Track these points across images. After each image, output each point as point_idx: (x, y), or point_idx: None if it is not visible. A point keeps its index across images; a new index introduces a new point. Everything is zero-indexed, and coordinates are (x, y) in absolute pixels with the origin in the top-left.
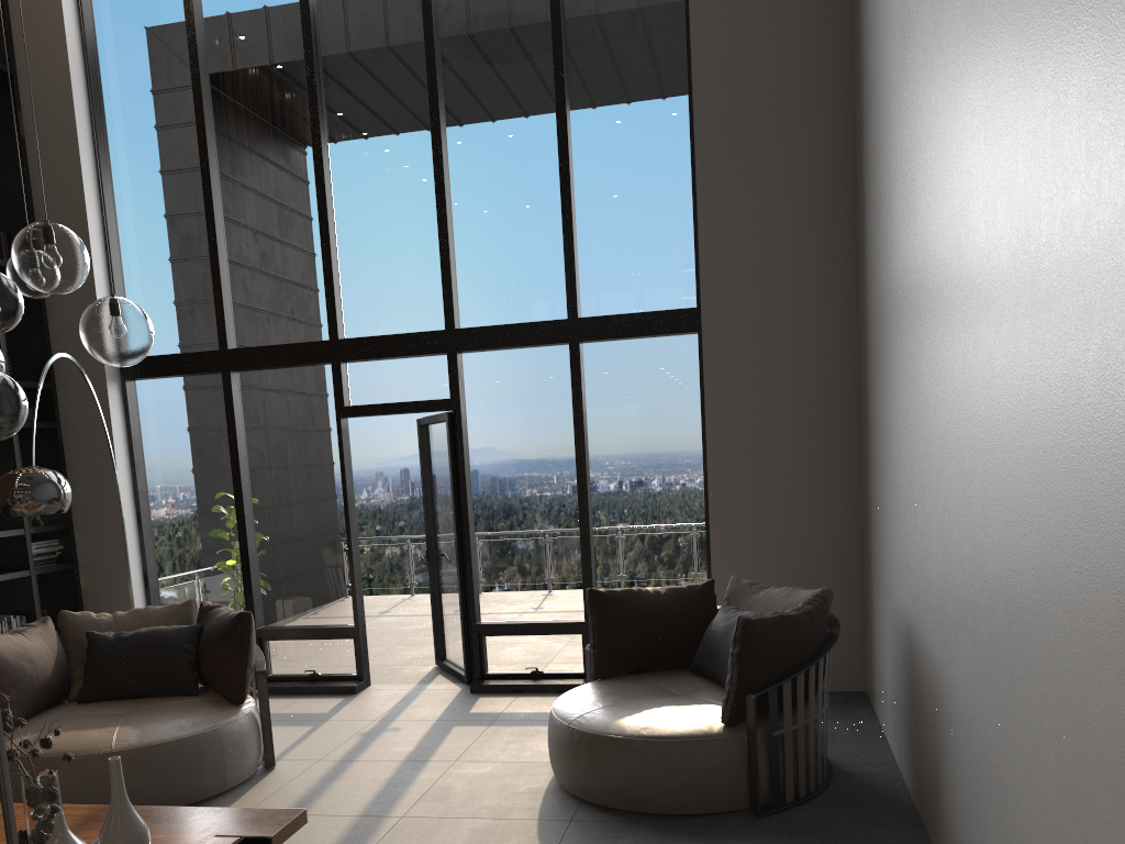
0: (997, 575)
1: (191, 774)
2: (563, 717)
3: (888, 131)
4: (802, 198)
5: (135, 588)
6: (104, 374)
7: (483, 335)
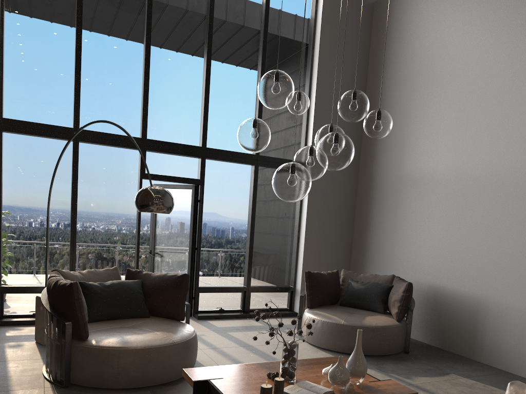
0: None
1: (195, 354)
2: (335, 321)
3: (427, 123)
4: (346, 130)
5: None
6: None
7: (219, 153)
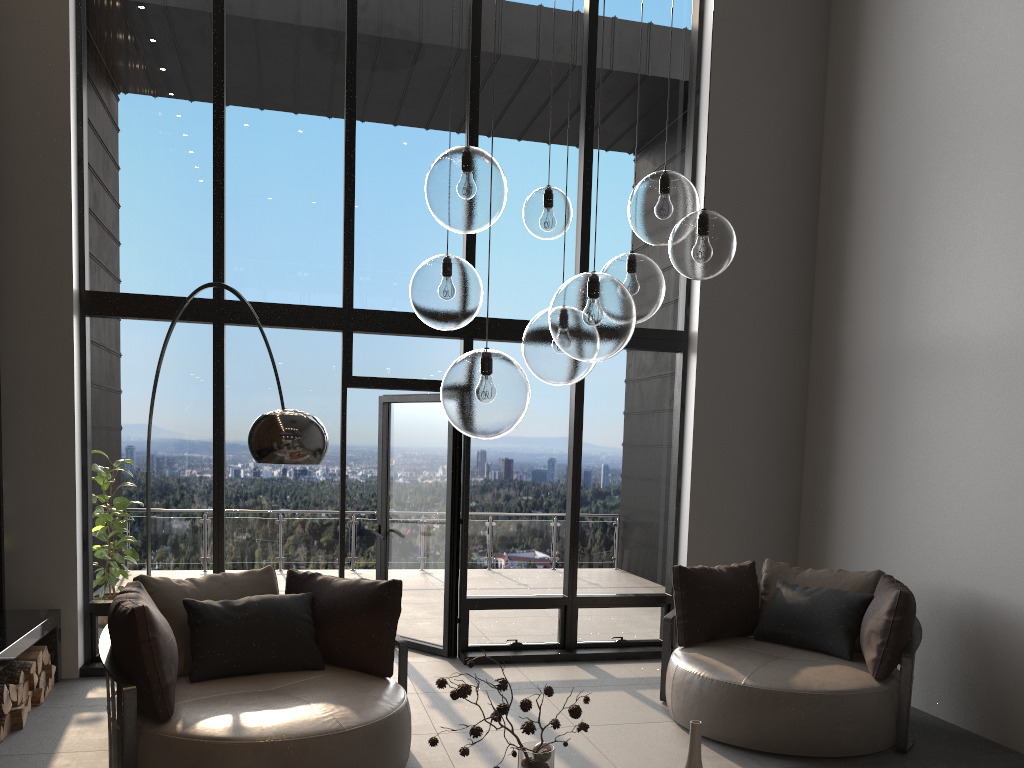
0: None
1: (399, 751)
2: (727, 678)
3: (951, 227)
4: (778, 257)
5: (78, 553)
6: (72, 305)
7: (501, 327)
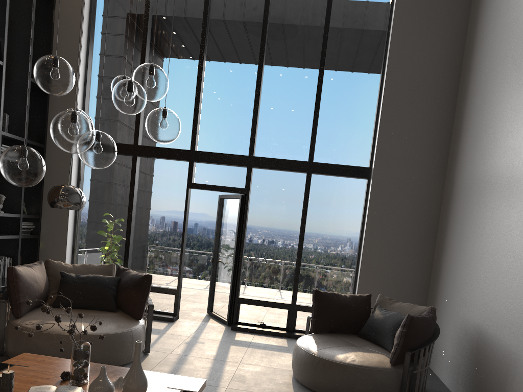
0: None
1: (117, 352)
2: (307, 349)
3: (497, 105)
4: (427, 127)
5: (68, 253)
6: None
7: (266, 161)
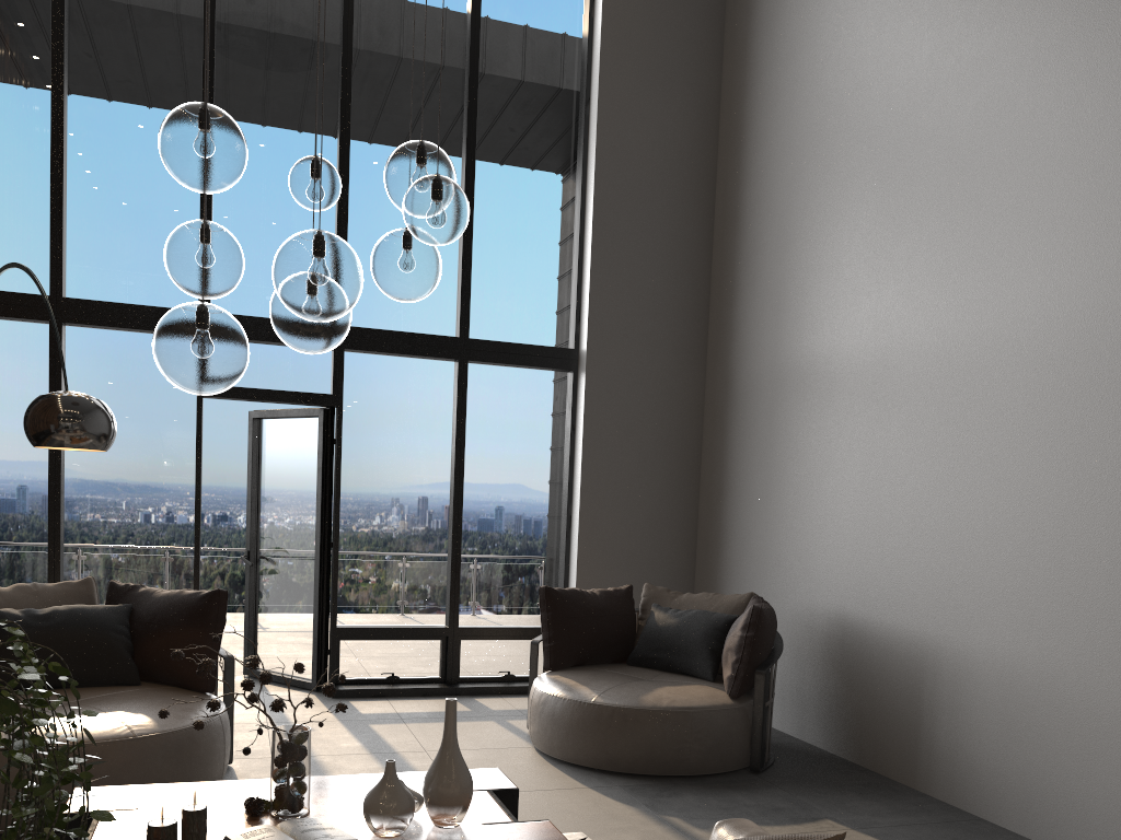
0: (1087, 560)
1: (205, 765)
2: (578, 697)
3: (822, 244)
4: (672, 276)
5: None
6: None
7: (375, 338)
